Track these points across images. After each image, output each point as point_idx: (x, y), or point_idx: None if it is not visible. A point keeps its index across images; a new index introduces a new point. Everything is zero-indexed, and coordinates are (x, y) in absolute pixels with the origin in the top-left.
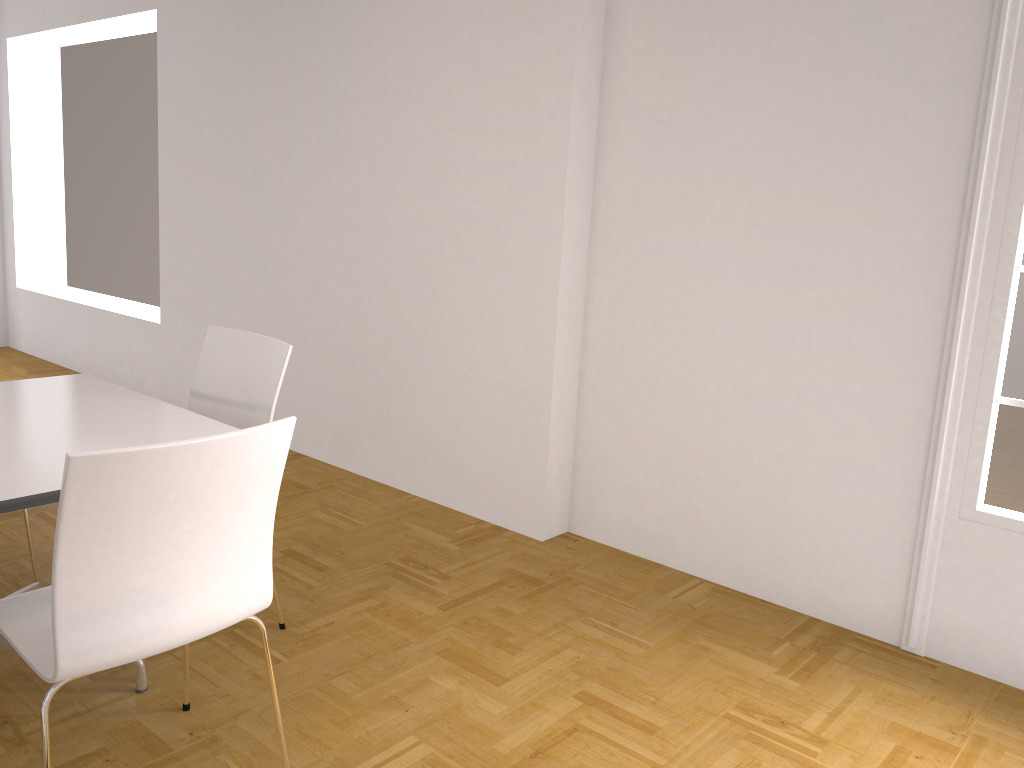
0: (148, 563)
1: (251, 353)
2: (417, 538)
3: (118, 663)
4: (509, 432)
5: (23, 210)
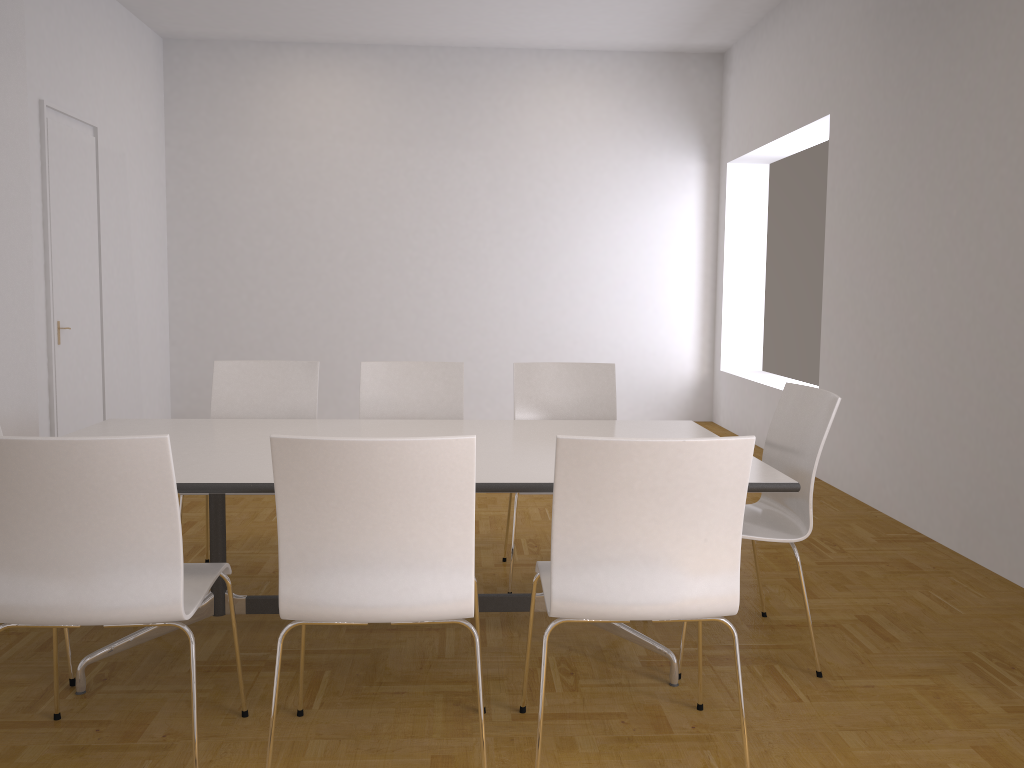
0: (620, 539)
1: (813, 406)
2: (1019, 639)
3: (595, 615)
4: None
5: (729, 305)
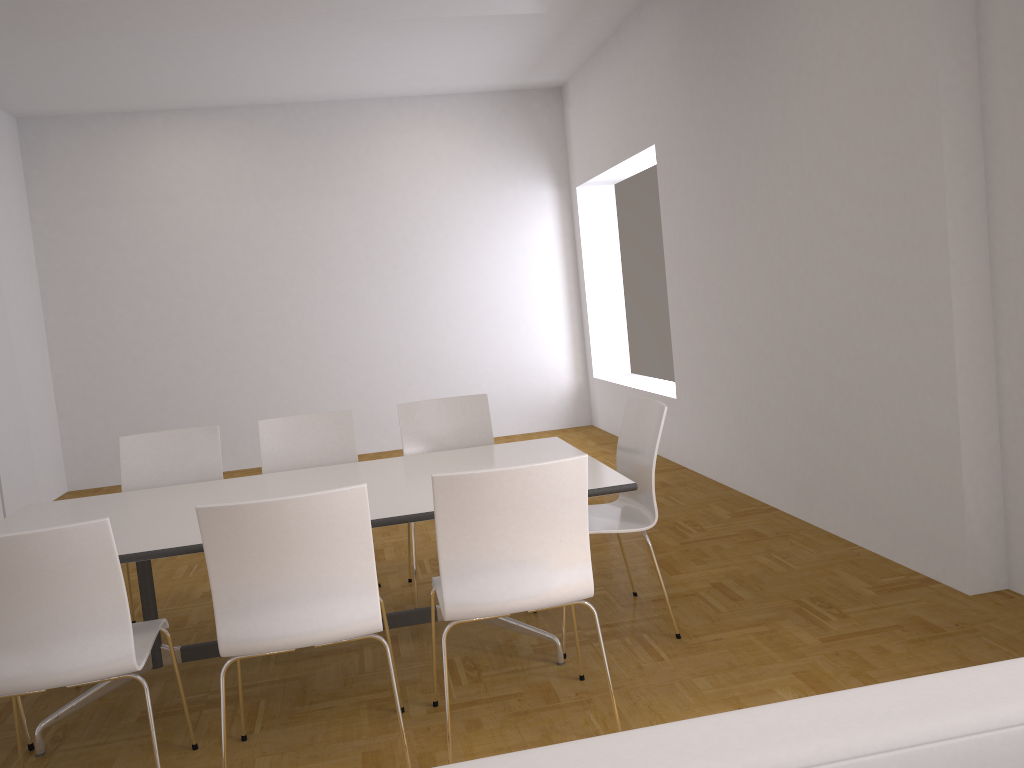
0: (493, 549)
1: (649, 415)
2: (838, 582)
3: (481, 614)
4: (929, 483)
5: (594, 316)
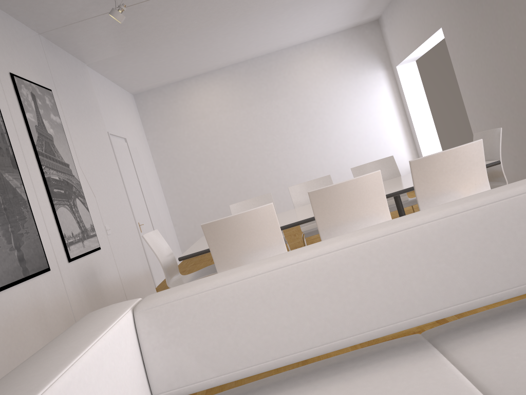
0: (443, 193)
1: (489, 137)
2: None
3: None
4: None
5: (418, 129)
